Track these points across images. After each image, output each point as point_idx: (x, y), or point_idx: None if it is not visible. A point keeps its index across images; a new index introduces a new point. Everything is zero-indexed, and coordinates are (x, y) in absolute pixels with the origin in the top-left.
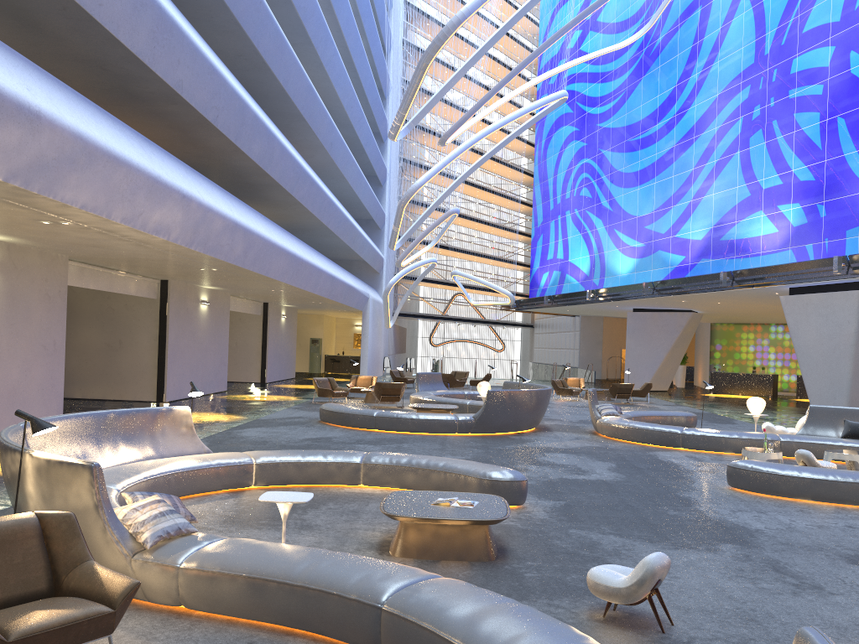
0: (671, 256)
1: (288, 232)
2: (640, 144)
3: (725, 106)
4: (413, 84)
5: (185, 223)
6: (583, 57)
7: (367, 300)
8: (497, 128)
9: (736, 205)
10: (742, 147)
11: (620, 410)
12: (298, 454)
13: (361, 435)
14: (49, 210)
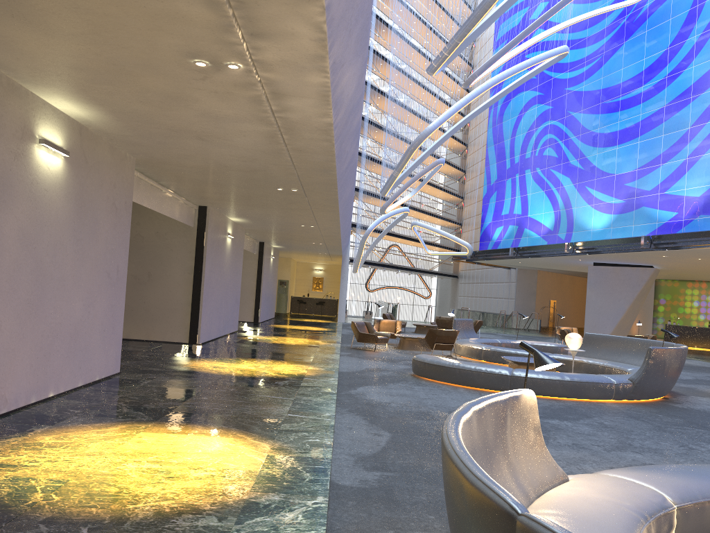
0: (659, 212)
1: None
2: (620, 106)
3: None
4: (485, 4)
5: (349, 104)
6: (596, 10)
7: (348, 245)
8: (506, 77)
9: None
10: None
11: None
12: None
13: None
14: (256, 13)
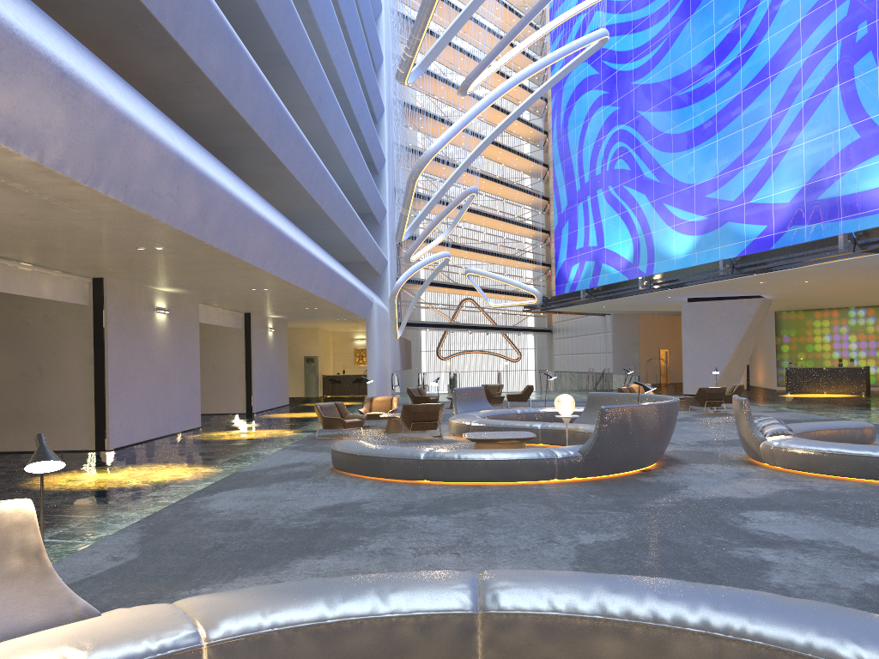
0: (746, 227)
1: (269, 204)
2: (693, 97)
3: (813, 32)
4: None
5: (76, 135)
6: None
7: (371, 306)
8: (527, 77)
9: (838, 152)
10: (843, 78)
11: (787, 426)
12: (317, 602)
13: (406, 494)
14: None
